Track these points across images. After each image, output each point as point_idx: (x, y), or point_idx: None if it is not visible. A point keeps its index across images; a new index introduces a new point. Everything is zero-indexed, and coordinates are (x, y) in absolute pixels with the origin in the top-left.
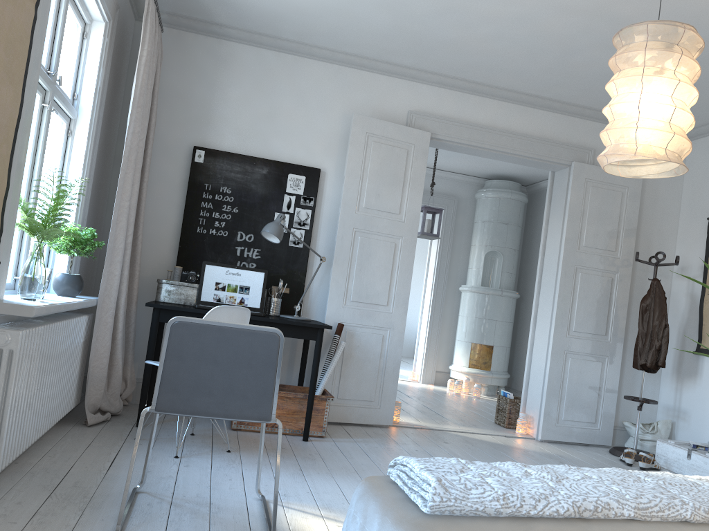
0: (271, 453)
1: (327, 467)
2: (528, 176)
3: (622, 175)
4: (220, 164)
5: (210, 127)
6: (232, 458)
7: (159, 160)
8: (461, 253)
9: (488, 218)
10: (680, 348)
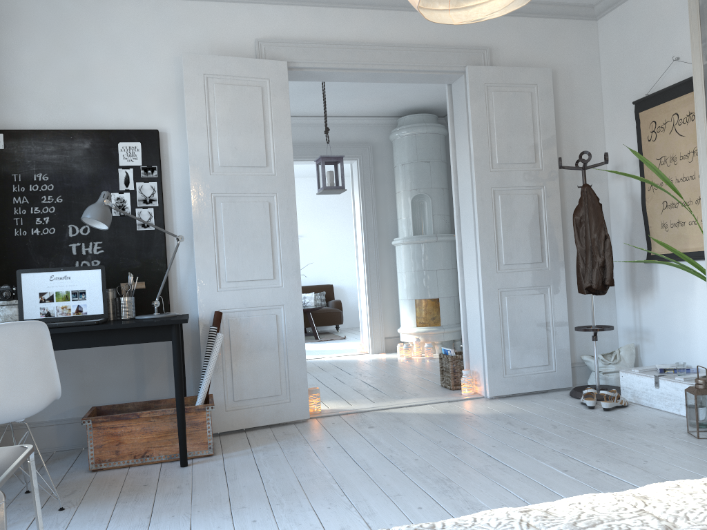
0: (124, 497)
1: (191, 504)
2: (442, 104)
3: (457, 22)
4: (27, 146)
5: (5, 103)
6: (60, 520)
7: None
8: (388, 204)
9: (407, 159)
10: (629, 259)
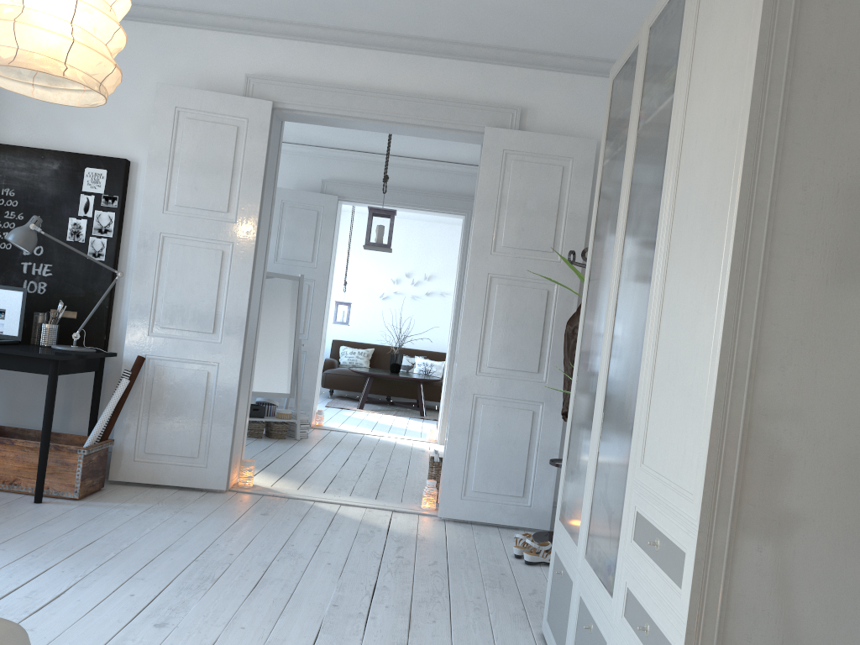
0: None
1: None
2: None
3: (81, 104)
4: (1, 160)
5: None
6: None
7: None
8: None
9: None
10: None
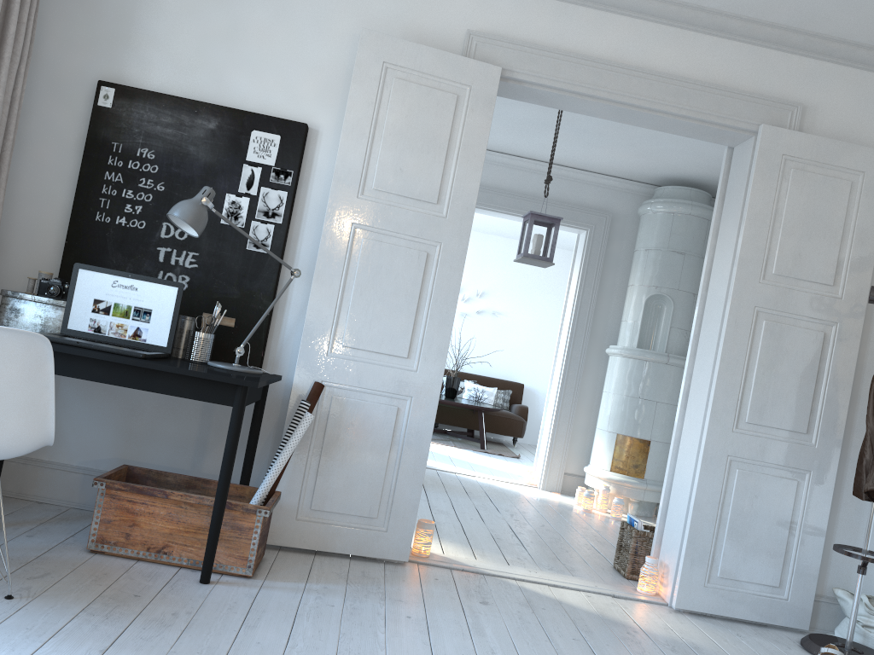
0: (96, 606)
1: (170, 648)
2: None
3: None
4: (139, 110)
5: (130, 52)
6: None
7: (45, 102)
8: (614, 298)
9: (654, 244)
10: None
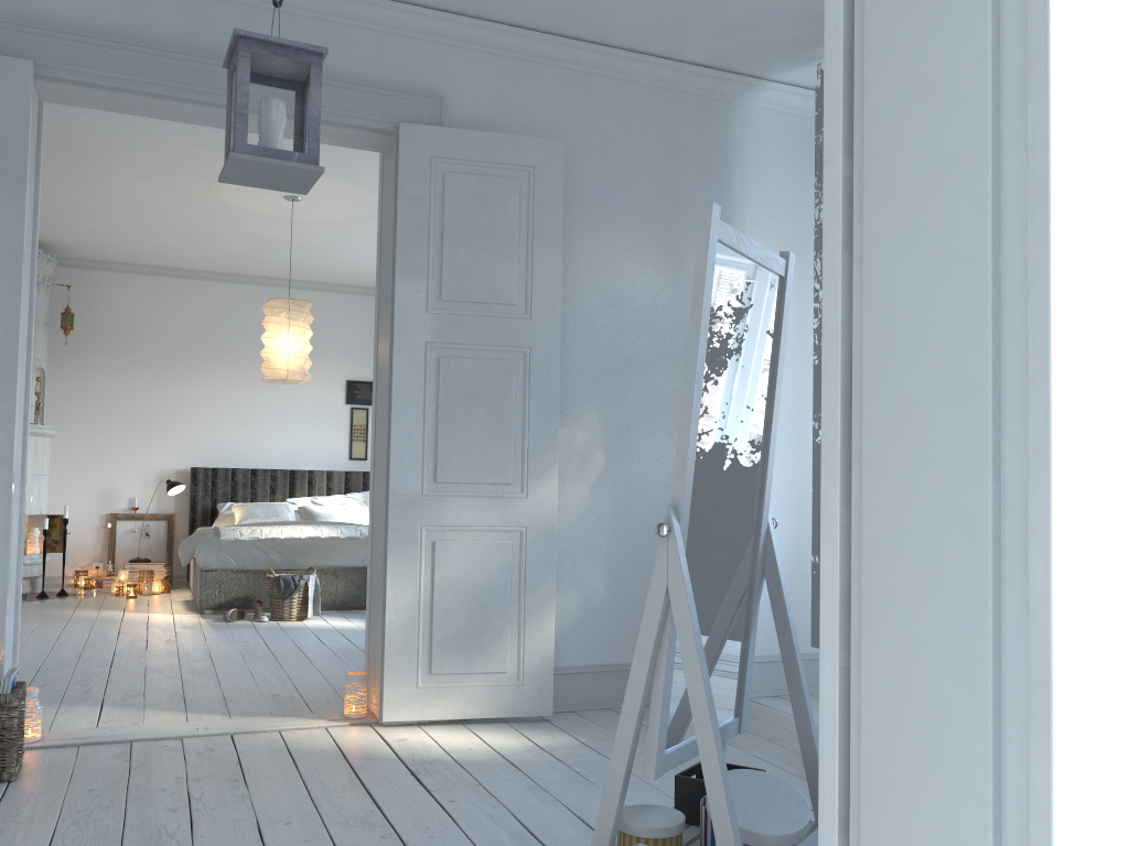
0: None
1: None
2: None
3: (285, 378)
4: None
5: None
6: None
7: None
8: None
9: None
10: None
